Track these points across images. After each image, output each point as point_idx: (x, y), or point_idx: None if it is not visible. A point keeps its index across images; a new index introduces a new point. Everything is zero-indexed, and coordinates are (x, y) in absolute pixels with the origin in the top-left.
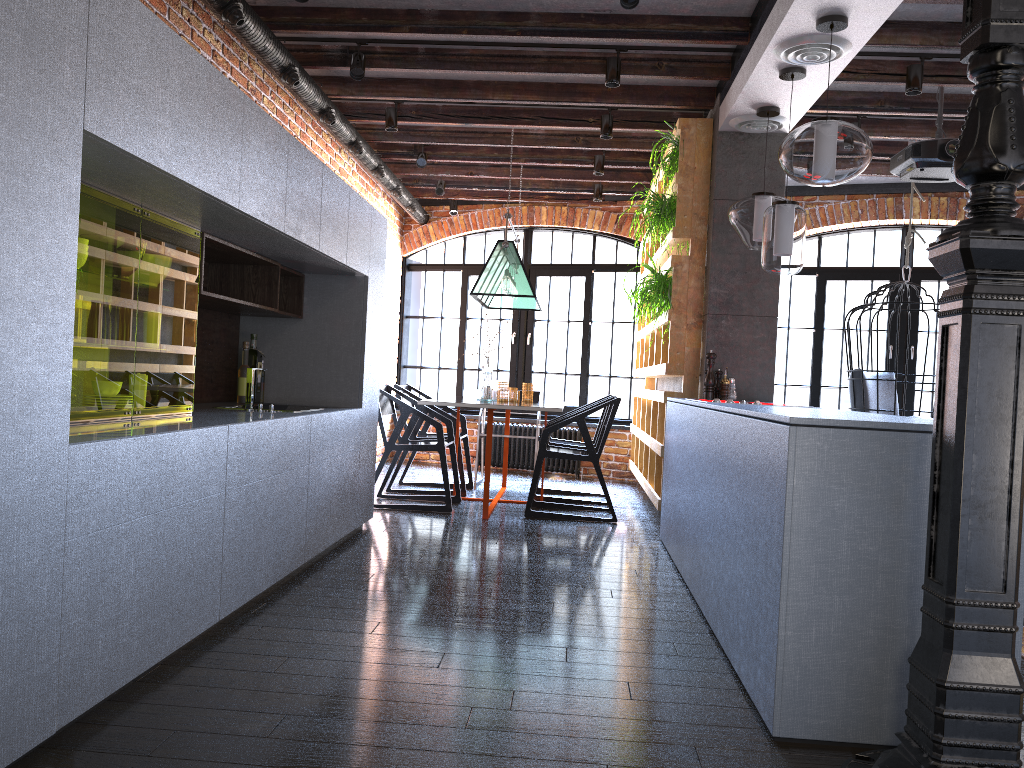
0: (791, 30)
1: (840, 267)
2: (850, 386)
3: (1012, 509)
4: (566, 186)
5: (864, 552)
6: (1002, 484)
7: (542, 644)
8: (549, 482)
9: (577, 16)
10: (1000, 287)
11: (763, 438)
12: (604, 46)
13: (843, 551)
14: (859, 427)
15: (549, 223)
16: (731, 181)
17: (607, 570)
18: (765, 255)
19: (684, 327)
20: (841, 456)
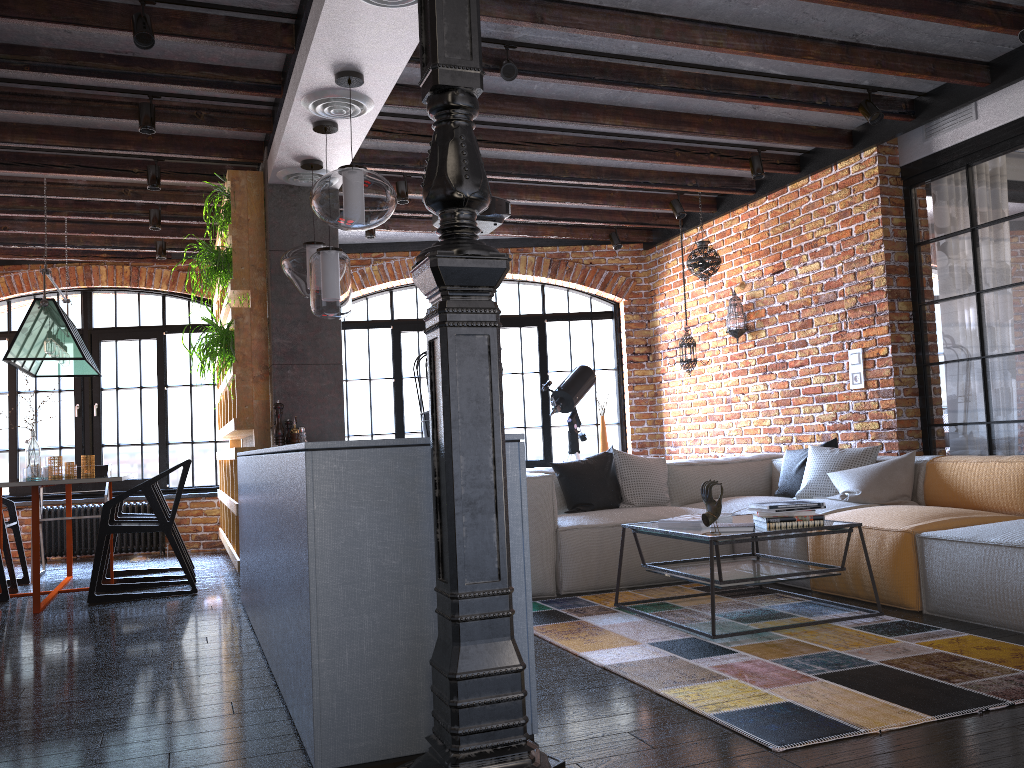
0: (314, 83)
1: (412, 319)
2: (424, 428)
3: (498, 502)
4: (125, 243)
5: (388, 566)
6: (488, 480)
7: (74, 735)
8: (128, 563)
9: (96, 56)
10: (469, 302)
11: (292, 470)
12: (135, 91)
13: (368, 569)
14: (373, 446)
15: (110, 283)
16: (285, 232)
17: (174, 642)
18: (314, 300)
19: (251, 380)
20: (358, 476)
